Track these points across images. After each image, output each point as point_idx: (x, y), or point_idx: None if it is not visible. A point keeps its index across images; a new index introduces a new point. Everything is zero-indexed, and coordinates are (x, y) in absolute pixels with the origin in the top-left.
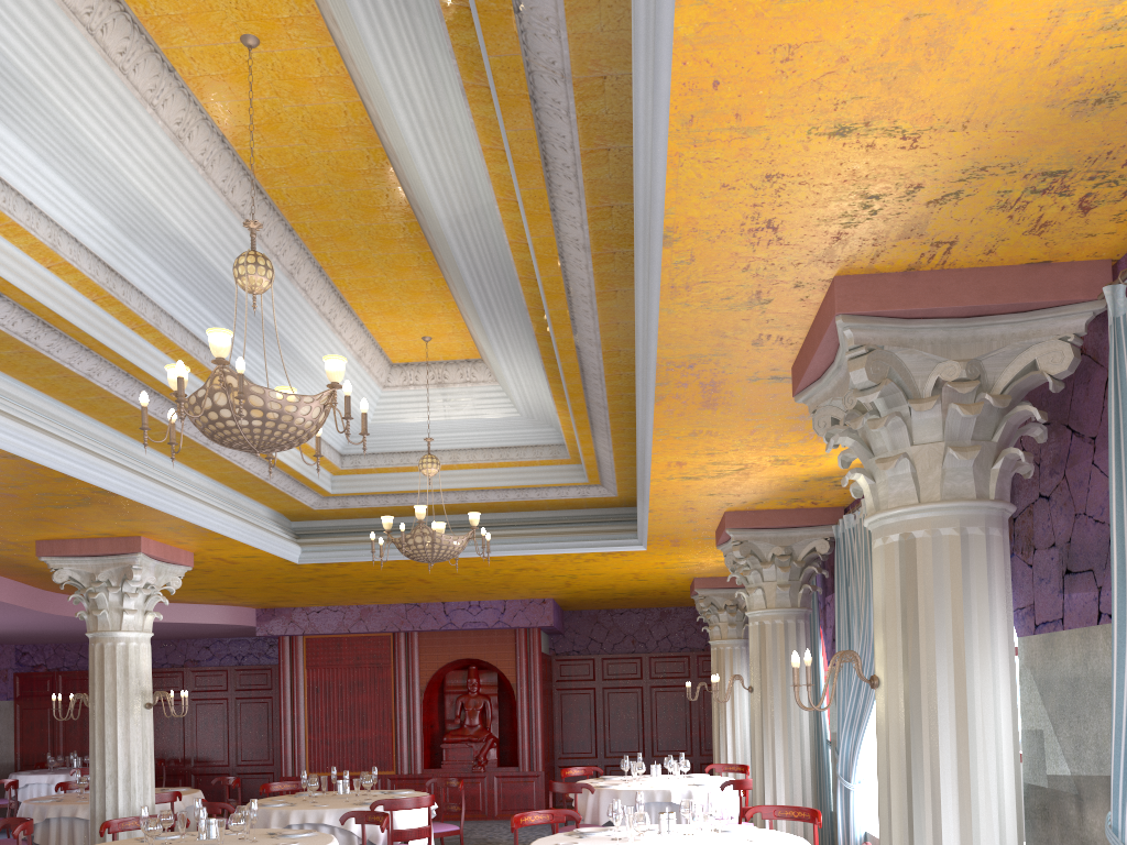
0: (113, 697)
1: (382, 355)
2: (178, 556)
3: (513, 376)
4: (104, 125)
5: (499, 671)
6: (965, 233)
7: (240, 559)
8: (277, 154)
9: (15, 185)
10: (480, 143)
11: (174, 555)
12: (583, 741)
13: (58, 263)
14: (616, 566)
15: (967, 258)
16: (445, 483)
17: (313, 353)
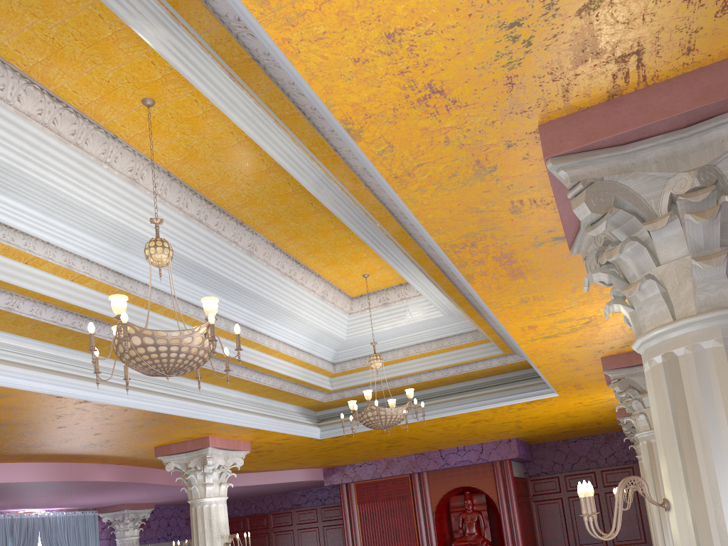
0: (204, 540)
1: (342, 293)
2: (238, 445)
3: (422, 288)
4: (73, 183)
5: (485, 493)
6: (647, 36)
7: (282, 441)
8: (207, 174)
9: (34, 233)
10: (270, 116)
11: (235, 444)
12: (558, 537)
13: (76, 276)
14: (545, 409)
15: (668, 64)
16: (403, 371)
17: (284, 301)
